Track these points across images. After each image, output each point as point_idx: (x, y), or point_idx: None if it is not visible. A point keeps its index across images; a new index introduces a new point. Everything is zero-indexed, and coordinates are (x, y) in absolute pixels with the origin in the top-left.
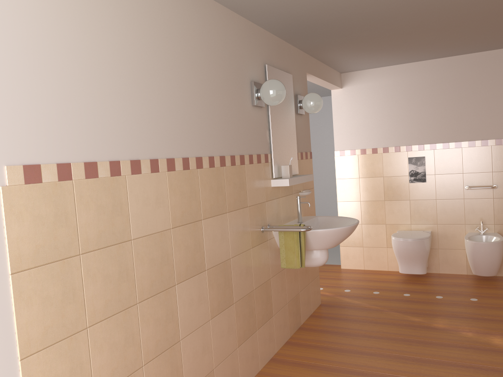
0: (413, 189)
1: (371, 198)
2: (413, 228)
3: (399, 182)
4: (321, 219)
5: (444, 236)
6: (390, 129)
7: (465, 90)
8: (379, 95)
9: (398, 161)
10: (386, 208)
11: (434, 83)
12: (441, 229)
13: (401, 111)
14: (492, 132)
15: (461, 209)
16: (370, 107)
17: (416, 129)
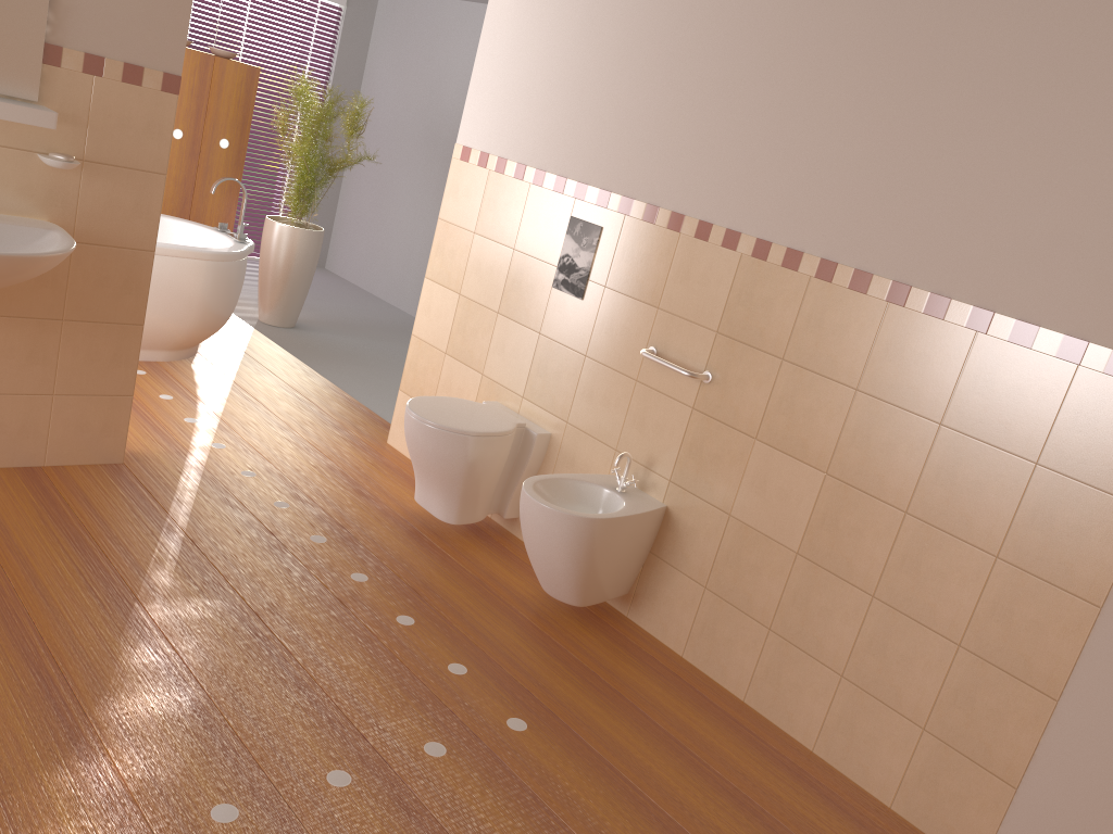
0: (555, 307)
1: (479, 296)
2: (524, 410)
3: (536, 276)
4: (51, 238)
5: (569, 461)
6: (565, 124)
7: (747, 60)
8: (575, 16)
9: (551, 218)
10: (495, 336)
11: (689, 16)
12: (570, 441)
13: (599, 78)
14: (758, 213)
15: (621, 407)
16: (548, 46)
17: (612, 143)
